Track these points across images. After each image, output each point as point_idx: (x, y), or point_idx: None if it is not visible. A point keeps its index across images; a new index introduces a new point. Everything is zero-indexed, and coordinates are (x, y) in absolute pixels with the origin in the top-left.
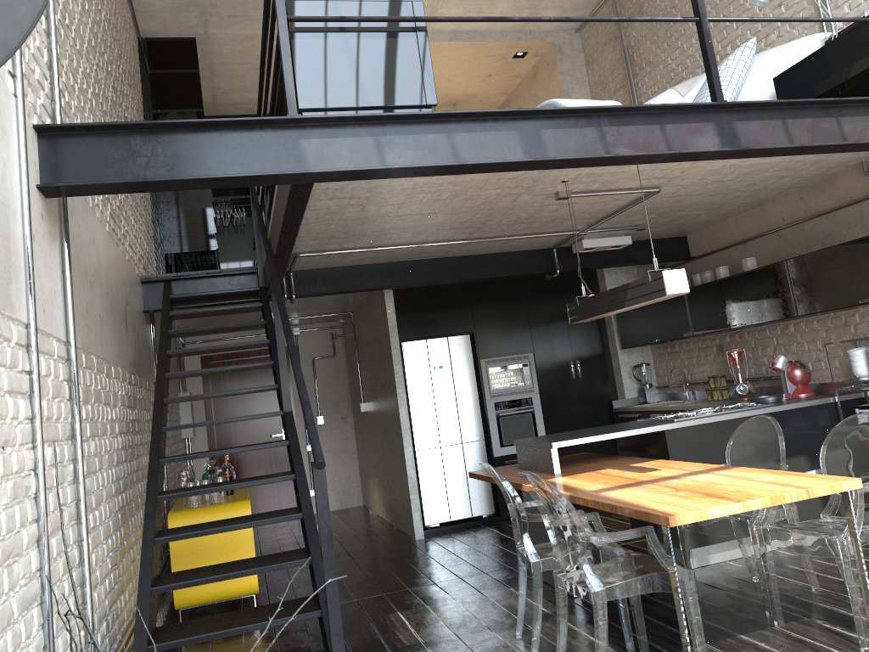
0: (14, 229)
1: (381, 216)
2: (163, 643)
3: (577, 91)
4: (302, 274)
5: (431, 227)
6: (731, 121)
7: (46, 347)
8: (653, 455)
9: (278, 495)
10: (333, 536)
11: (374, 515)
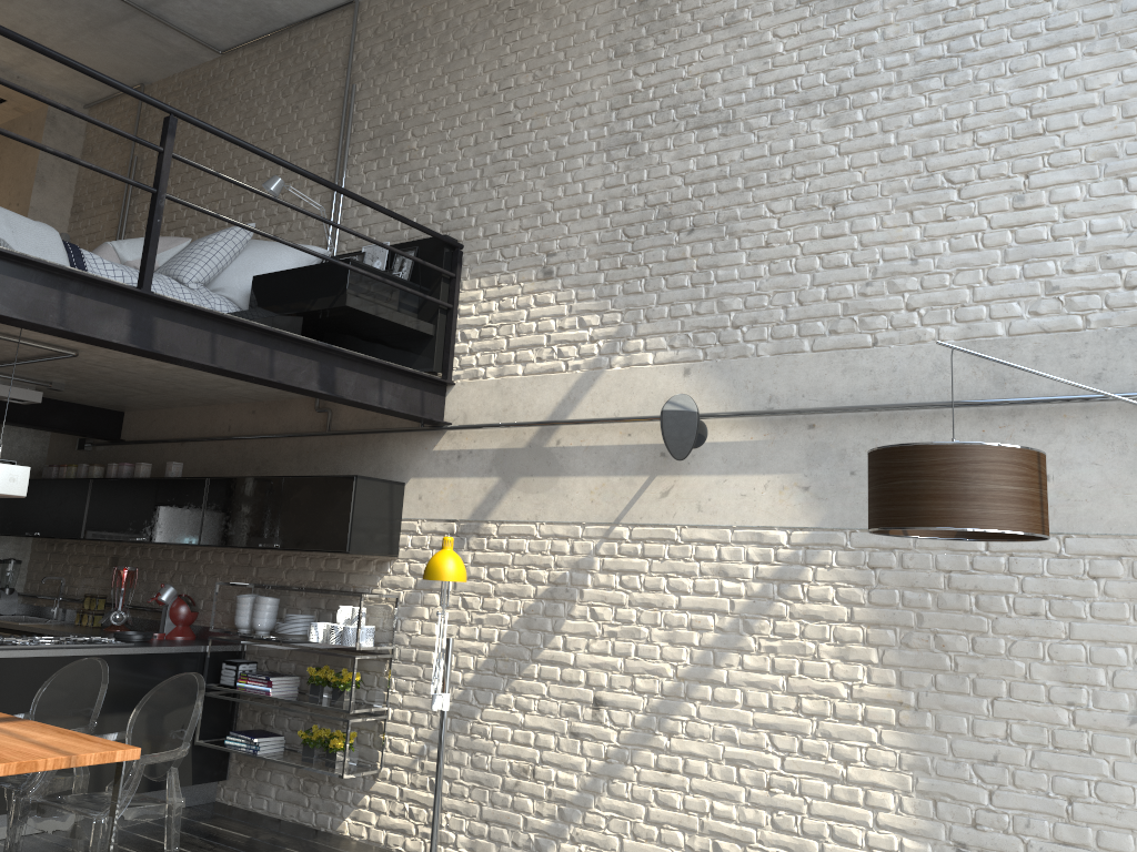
0: None
1: None
2: None
3: (58, 180)
4: None
5: None
6: (152, 316)
7: None
8: None
9: None
10: None
11: None
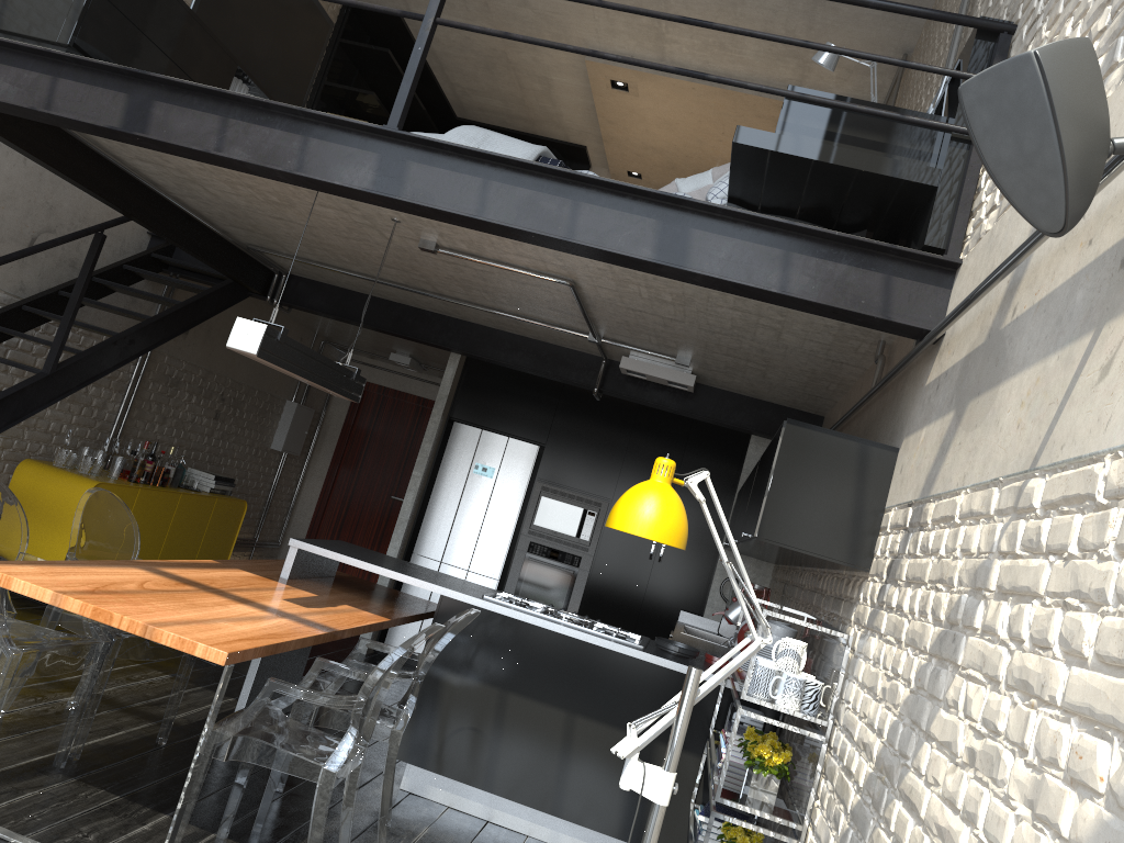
0: None
1: (250, 210)
2: None
3: None
4: (303, 283)
5: (351, 253)
6: (405, 160)
7: None
8: None
9: None
10: None
11: None
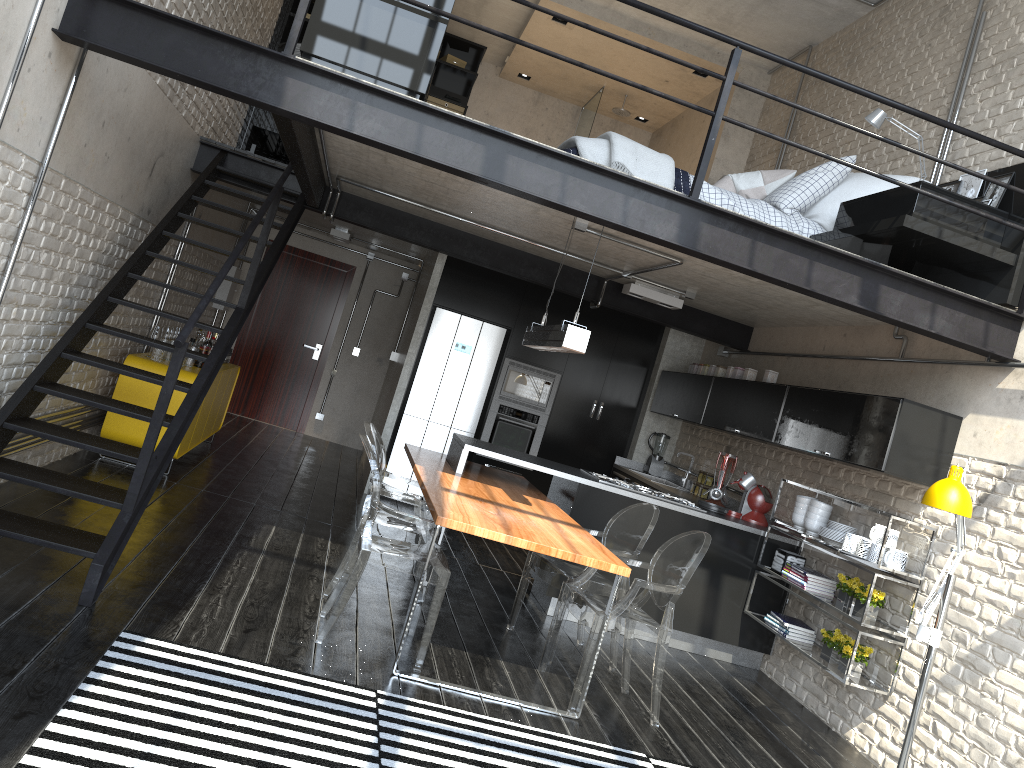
0: (3, 59)
1: (407, 173)
2: (17, 425)
3: (739, 135)
4: (351, 199)
5: (463, 204)
6: (698, 220)
7: (8, 159)
8: (564, 502)
9: (286, 403)
10: (301, 458)
11: (358, 462)
